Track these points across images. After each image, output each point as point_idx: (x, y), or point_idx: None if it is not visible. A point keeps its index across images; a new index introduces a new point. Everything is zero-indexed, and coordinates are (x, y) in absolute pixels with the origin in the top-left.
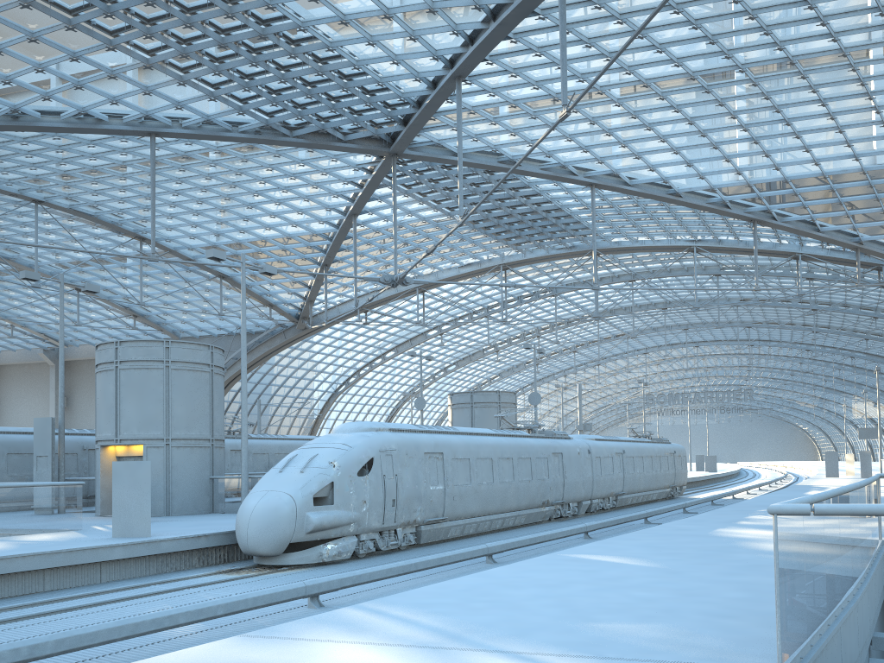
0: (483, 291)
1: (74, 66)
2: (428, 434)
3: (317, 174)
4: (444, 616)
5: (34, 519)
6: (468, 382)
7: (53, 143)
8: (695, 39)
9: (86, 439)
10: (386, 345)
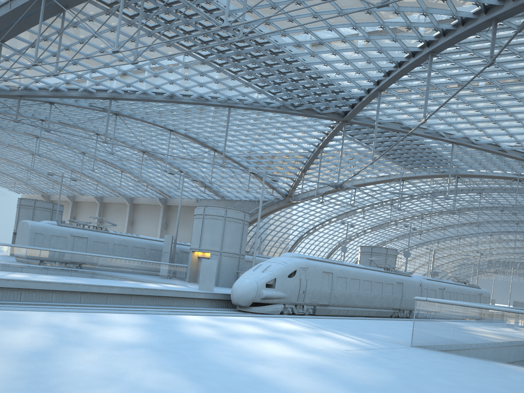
0: (390, 190)
1: (201, 77)
2: (338, 265)
3: (305, 127)
4: (319, 324)
5: (168, 278)
6: (377, 240)
7: (184, 107)
8: (510, 77)
9: (182, 247)
10: (332, 214)
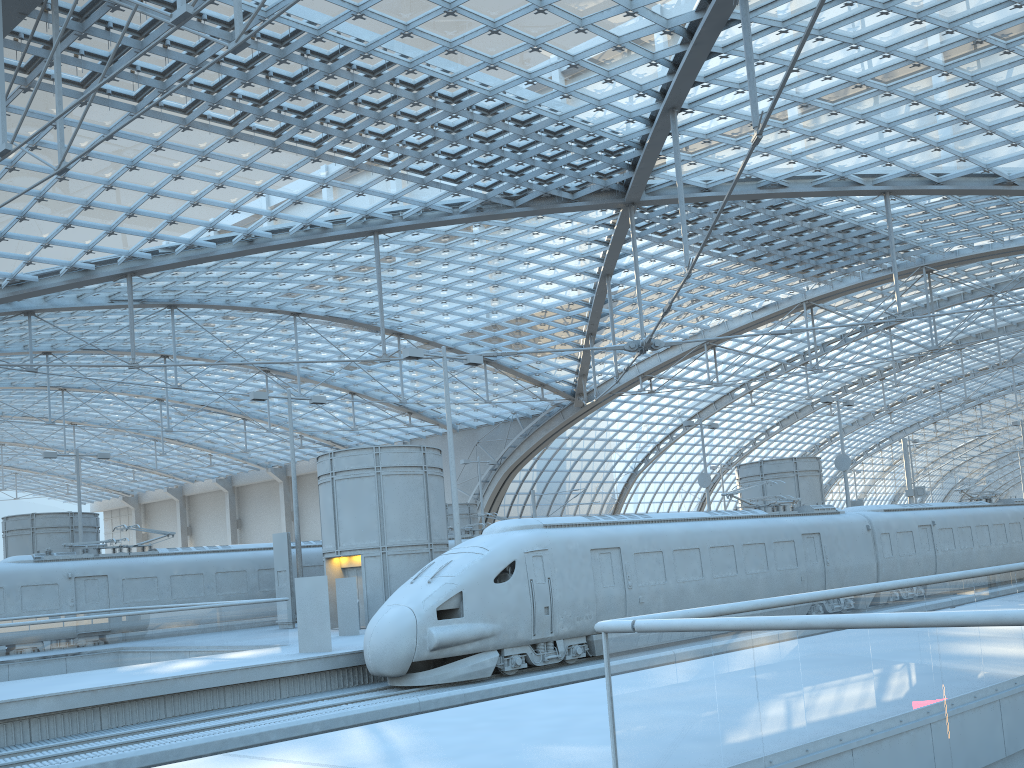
0: (792, 335)
1: (289, 183)
2: (635, 525)
3: (556, 239)
4: (425, 737)
5: (242, 636)
6: (801, 444)
7: (292, 257)
8: None
9: None
10: (685, 412)
